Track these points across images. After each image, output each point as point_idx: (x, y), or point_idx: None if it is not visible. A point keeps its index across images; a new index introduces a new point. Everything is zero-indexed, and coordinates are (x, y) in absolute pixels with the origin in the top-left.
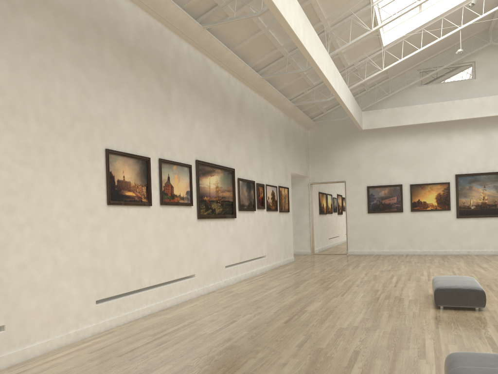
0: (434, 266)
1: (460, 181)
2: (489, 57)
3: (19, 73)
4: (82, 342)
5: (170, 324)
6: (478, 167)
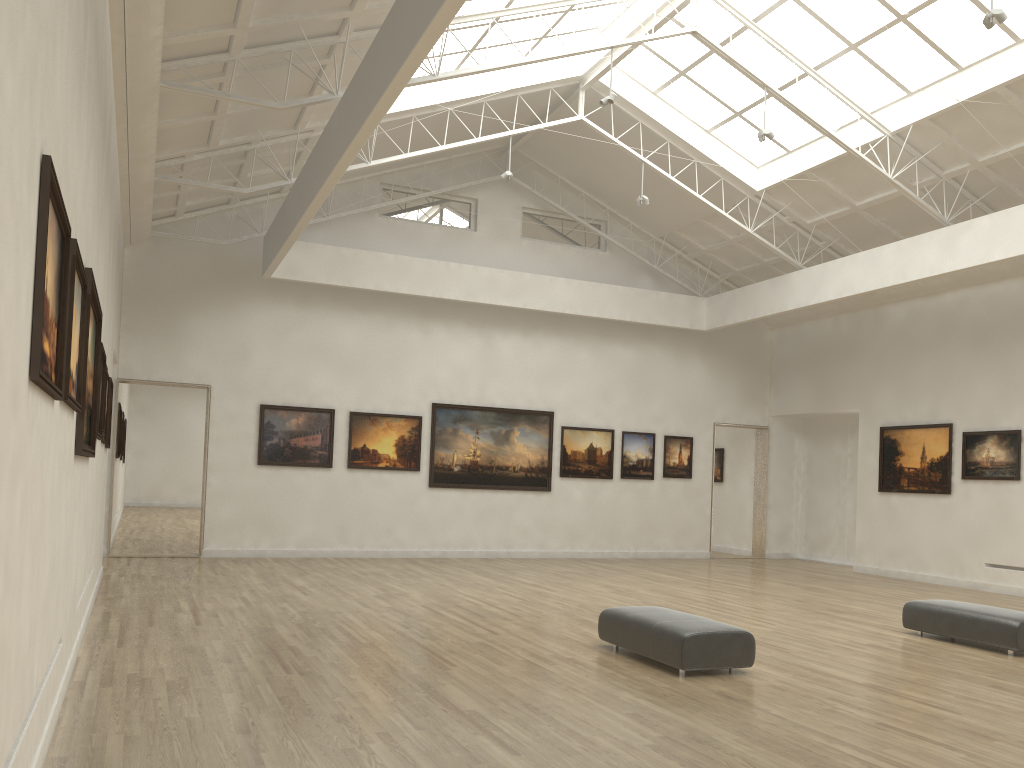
0: (450, 584)
1: (439, 417)
2: (500, 200)
3: None
4: None
5: None
6: (470, 395)
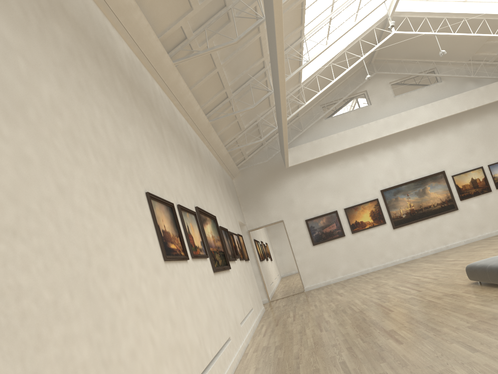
0: (410, 272)
1: (386, 195)
2: (377, 85)
3: (67, 91)
4: None
5: None
6: (397, 179)
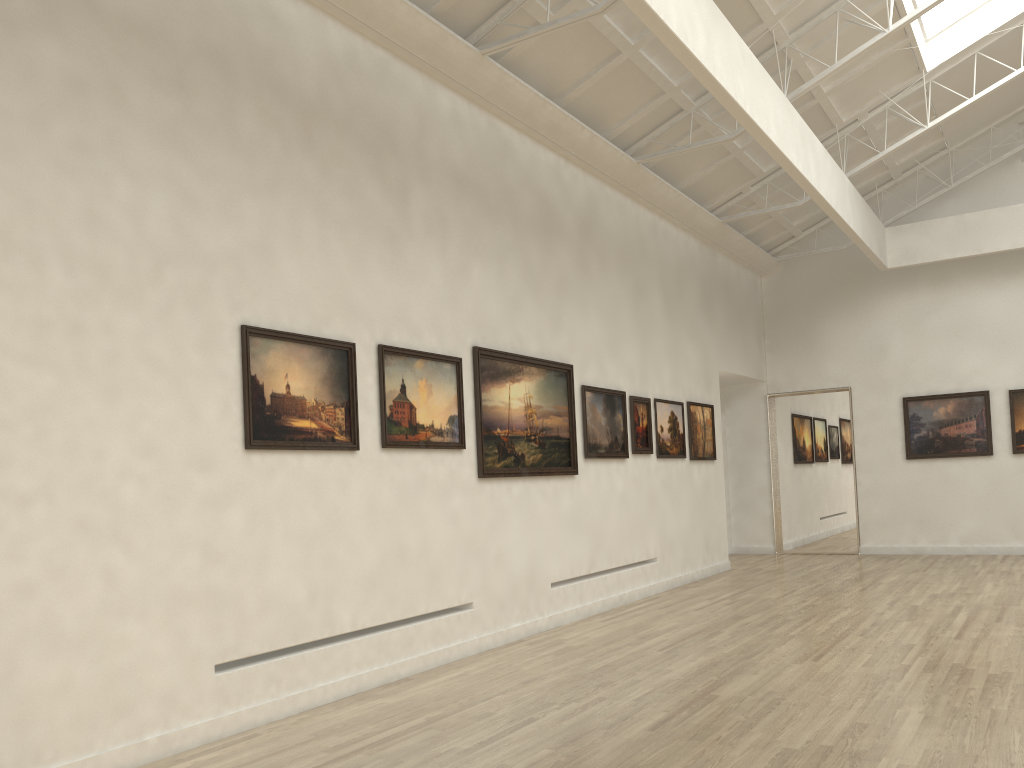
0: None
1: None
2: None
3: (23, 162)
4: (173, 760)
5: (384, 722)
6: None
